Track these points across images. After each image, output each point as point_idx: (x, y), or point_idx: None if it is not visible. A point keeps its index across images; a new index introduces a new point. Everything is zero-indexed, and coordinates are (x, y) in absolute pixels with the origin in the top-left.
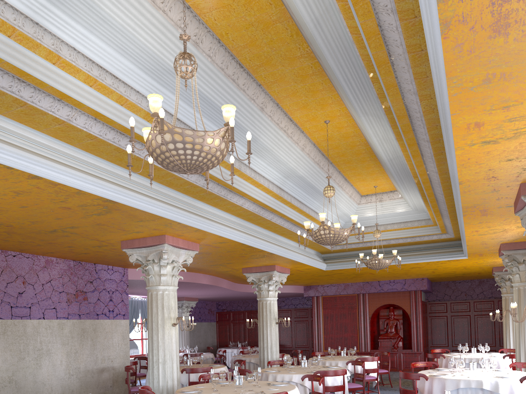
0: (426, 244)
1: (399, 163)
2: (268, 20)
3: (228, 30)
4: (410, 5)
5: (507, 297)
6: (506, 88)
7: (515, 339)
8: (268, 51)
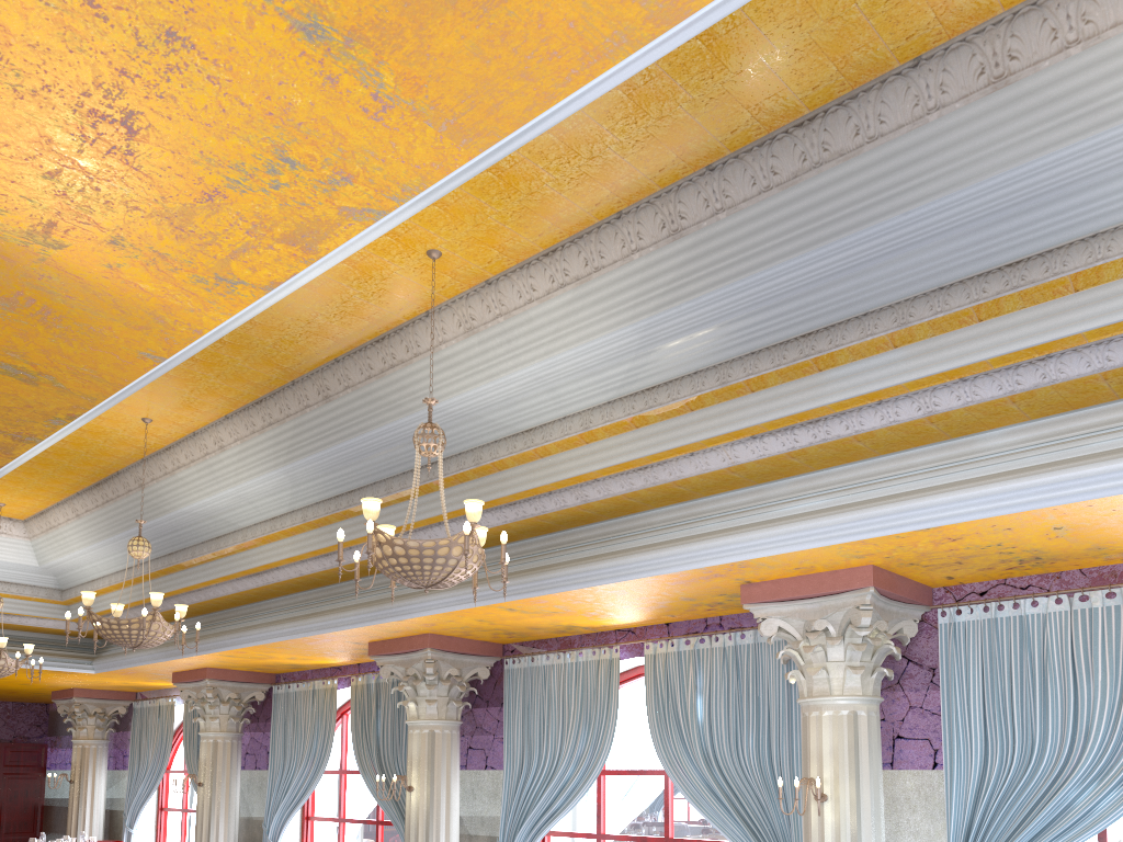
0: (9, 630)
1: (188, 520)
2: (331, 333)
3: (278, 305)
4: (596, 505)
5: (87, 746)
6: (606, 596)
7: (199, 823)
8: (266, 343)
